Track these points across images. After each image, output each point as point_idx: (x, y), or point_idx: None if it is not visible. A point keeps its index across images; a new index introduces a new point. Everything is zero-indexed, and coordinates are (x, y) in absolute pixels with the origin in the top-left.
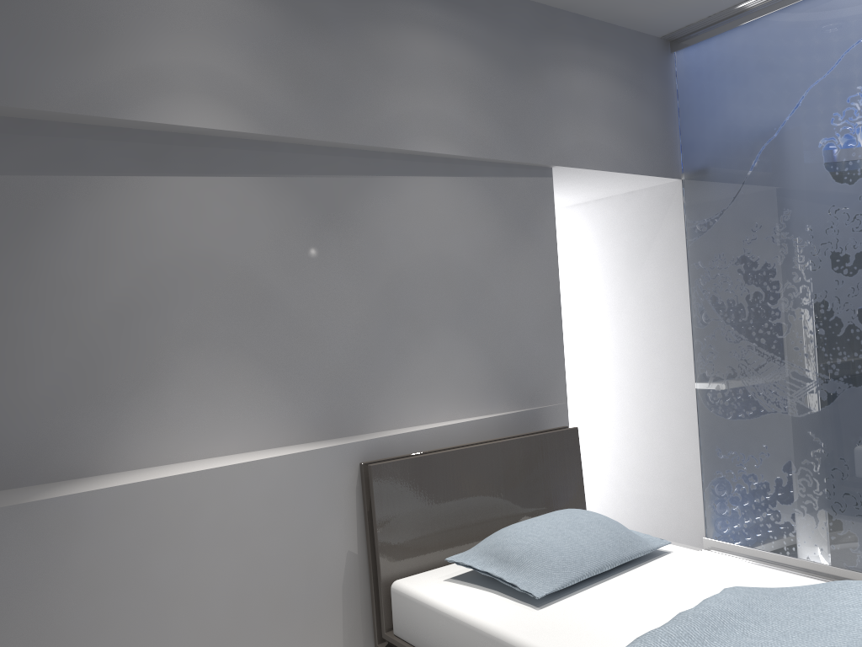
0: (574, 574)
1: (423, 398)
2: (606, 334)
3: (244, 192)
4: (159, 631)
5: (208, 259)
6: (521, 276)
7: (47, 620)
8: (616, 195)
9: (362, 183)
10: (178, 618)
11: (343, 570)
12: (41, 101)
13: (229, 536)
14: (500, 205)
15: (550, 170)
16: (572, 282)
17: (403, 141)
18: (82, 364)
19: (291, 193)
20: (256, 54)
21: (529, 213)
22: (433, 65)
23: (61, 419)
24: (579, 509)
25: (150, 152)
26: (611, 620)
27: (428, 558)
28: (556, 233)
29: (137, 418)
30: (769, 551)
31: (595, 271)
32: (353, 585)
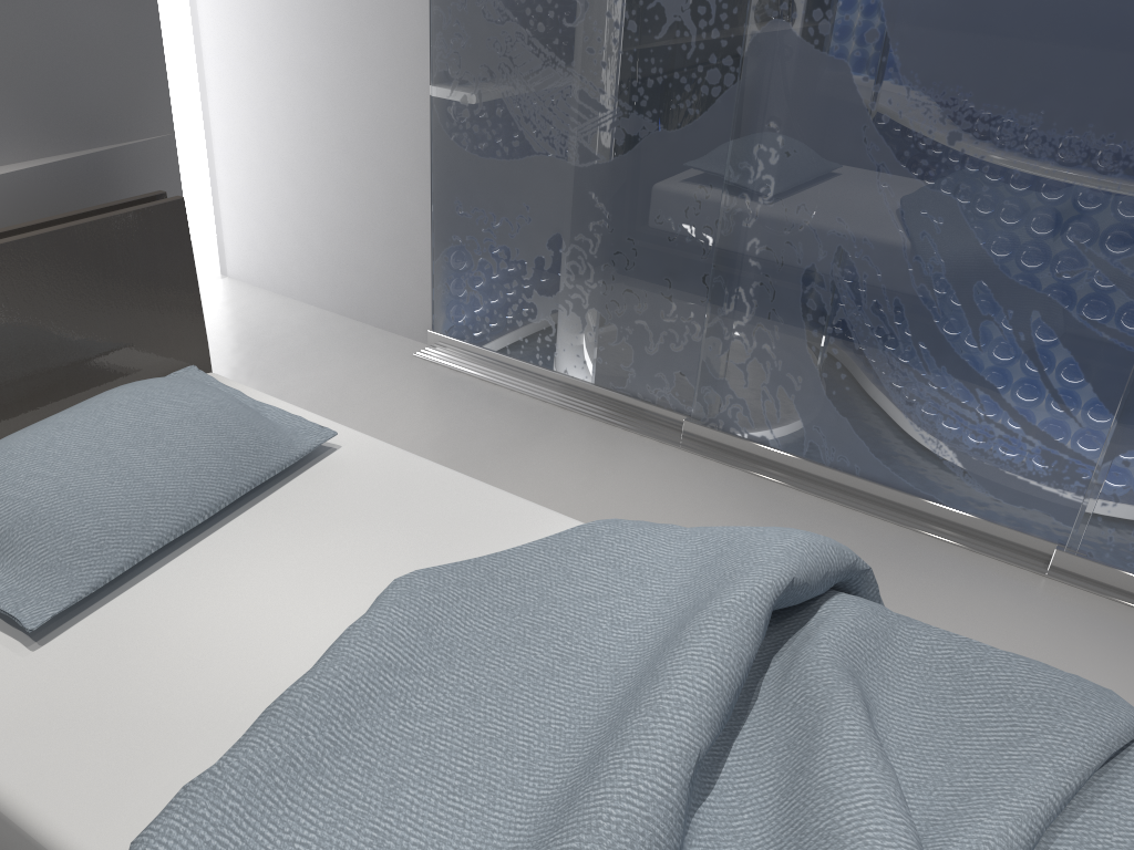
0: (125, 555)
1: None
2: None
3: None
4: None
5: None
6: None
7: None
8: None
9: None
10: None
11: None
12: None
13: None
14: None
15: None
16: None
17: None
18: None
19: None
20: None
21: None
22: None
23: None
24: (168, 382)
25: None
26: (177, 669)
27: None
28: None
29: None
30: (517, 358)
31: None
32: None
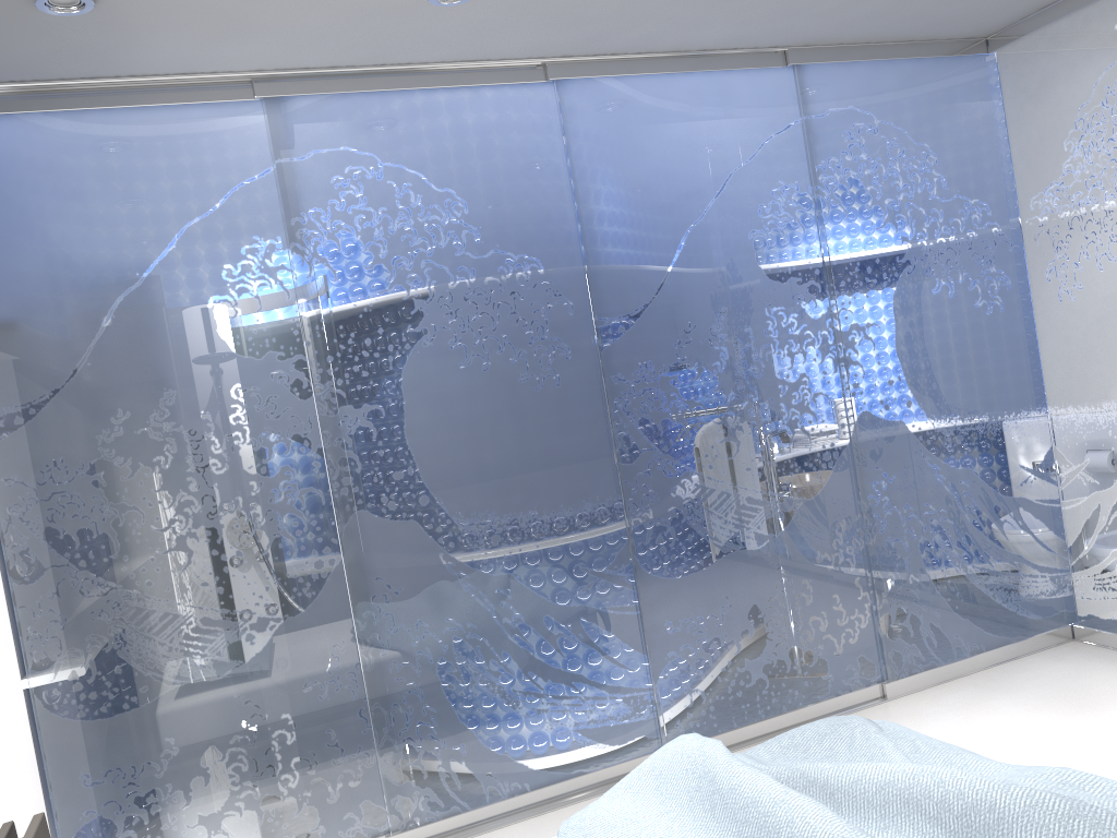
0: None
1: None
2: None
3: None
4: None
5: None
6: None
7: None
8: None
9: None
10: None
11: None
12: None
13: None
14: None
15: None
16: None
17: None
18: None
19: None
20: None
21: None
22: None
23: None
24: None
25: None
26: None
27: None
28: None
29: None
30: None
31: None
32: None
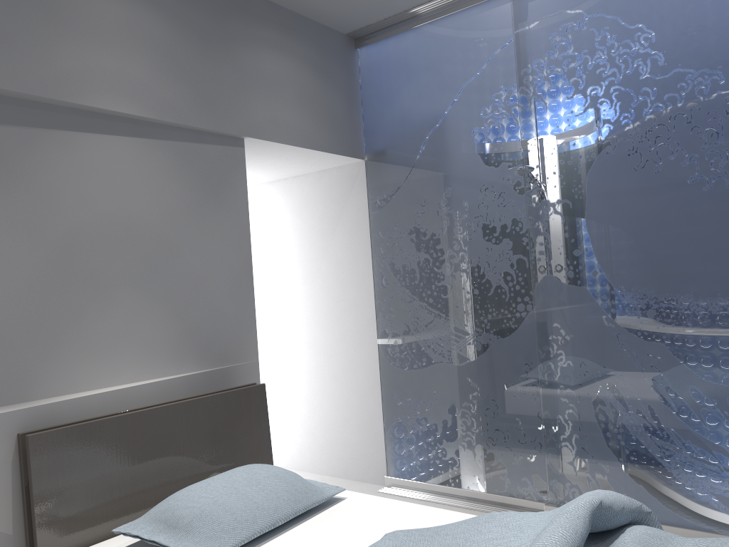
0: (245, 534)
1: (102, 361)
2: (303, 297)
3: None
4: None
5: None
6: (212, 239)
7: None
8: (311, 173)
9: (31, 135)
10: None
11: None
12: None
13: None
14: (190, 169)
15: (243, 141)
16: (274, 251)
17: (80, 95)
18: None
19: None
20: None
21: (221, 179)
22: (117, 24)
23: None
24: (260, 464)
25: None
26: None
27: (98, 529)
28: (260, 206)
29: None
30: (438, 484)
31: (293, 241)
32: None
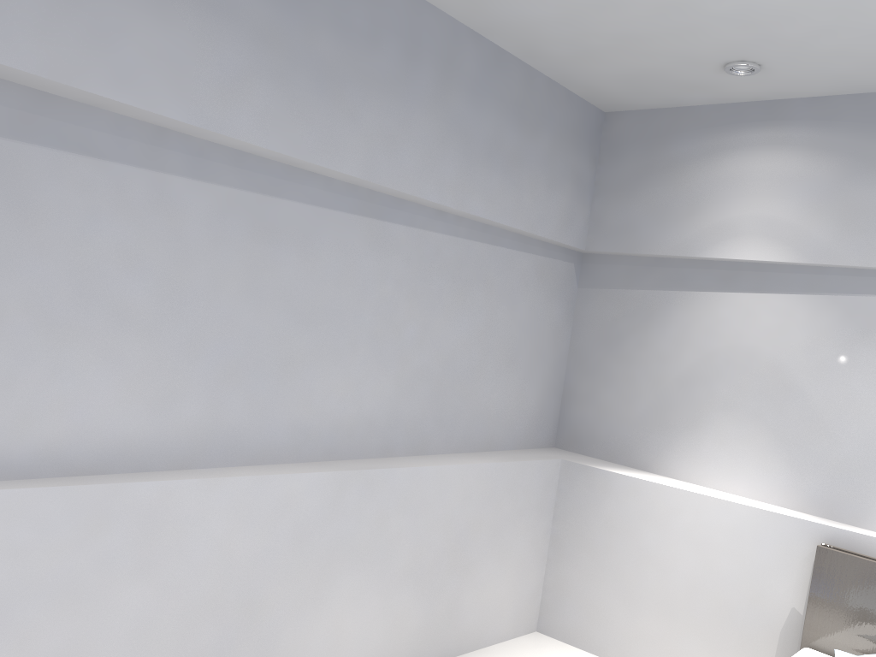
0: None
1: None
2: None
3: (789, 306)
4: (637, 573)
5: (750, 352)
6: None
7: (584, 530)
8: None
9: None
10: (649, 573)
11: (784, 620)
12: (657, 249)
13: (694, 541)
14: None
15: None
16: None
17: None
18: (658, 404)
19: (832, 308)
20: (809, 201)
21: None
22: None
23: (641, 433)
24: None
25: (725, 275)
26: None
27: (857, 654)
28: None
29: (681, 447)
30: None
31: None
32: (792, 637)
